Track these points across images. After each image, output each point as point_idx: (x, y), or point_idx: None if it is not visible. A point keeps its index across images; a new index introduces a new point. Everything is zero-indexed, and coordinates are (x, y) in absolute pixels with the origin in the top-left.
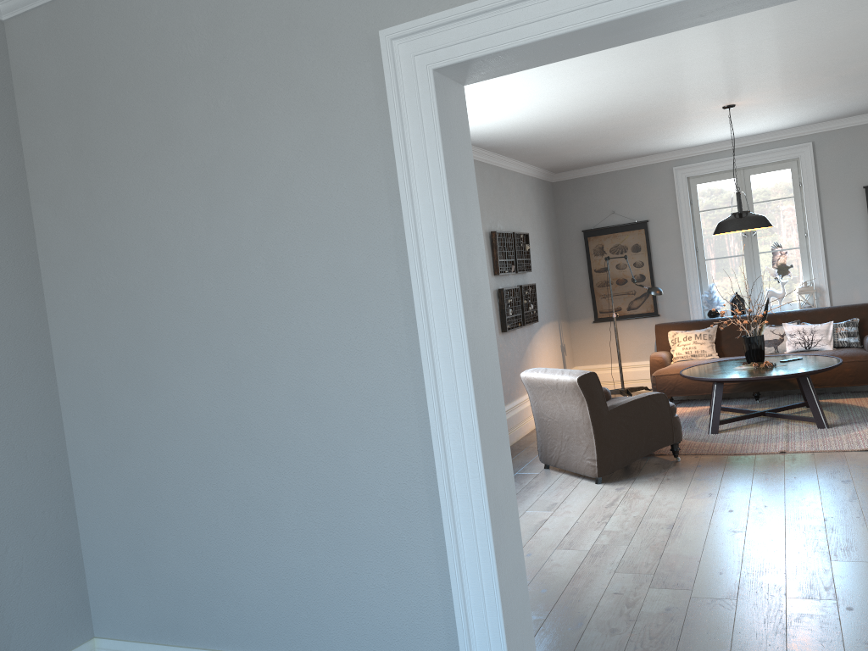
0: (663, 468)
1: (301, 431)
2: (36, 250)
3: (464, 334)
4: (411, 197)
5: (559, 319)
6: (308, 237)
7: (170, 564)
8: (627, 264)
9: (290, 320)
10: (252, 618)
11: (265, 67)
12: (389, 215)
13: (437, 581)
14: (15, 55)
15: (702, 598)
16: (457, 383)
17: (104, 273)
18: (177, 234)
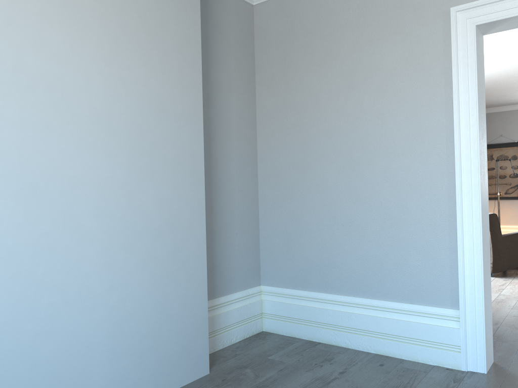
0: None
1: (383, 191)
2: (255, 107)
3: (478, 147)
4: (458, 83)
5: None
6: (398, 102)
7: (305, 252)
8: (507, 166)
9: (384, 140)
10: (345, 278)
11: (386, 25)
12: (443, 92)
13: (448, 263)
14: (257, 20)
15: None
16: (471, 169)
17: (289, 118)
18: (329, 100)
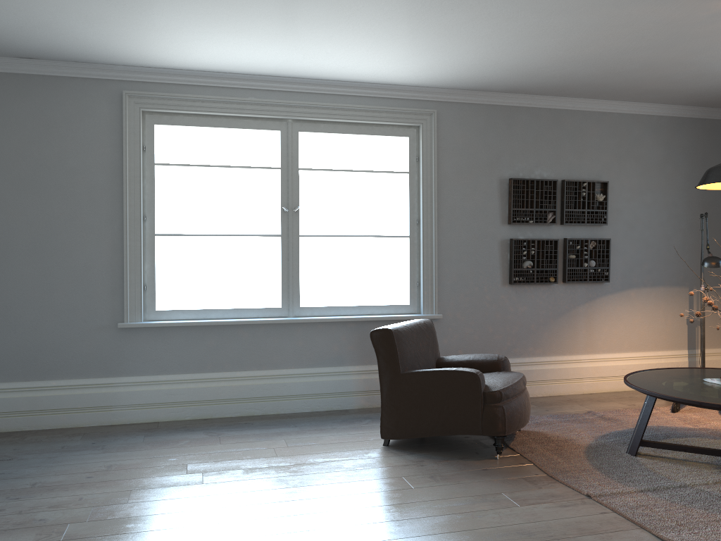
0: (462, 457)
1: None
2: None
3: None
4: None
5: (695, 285)
6: None
7: None
8: None
9: None
10: None
11: None
12: None
13: None
14: None
15: (65, 527)
16: None
17: None
18: None
